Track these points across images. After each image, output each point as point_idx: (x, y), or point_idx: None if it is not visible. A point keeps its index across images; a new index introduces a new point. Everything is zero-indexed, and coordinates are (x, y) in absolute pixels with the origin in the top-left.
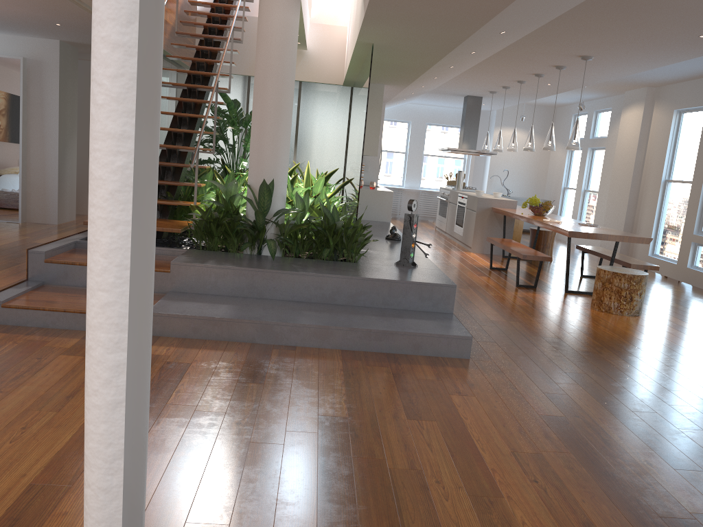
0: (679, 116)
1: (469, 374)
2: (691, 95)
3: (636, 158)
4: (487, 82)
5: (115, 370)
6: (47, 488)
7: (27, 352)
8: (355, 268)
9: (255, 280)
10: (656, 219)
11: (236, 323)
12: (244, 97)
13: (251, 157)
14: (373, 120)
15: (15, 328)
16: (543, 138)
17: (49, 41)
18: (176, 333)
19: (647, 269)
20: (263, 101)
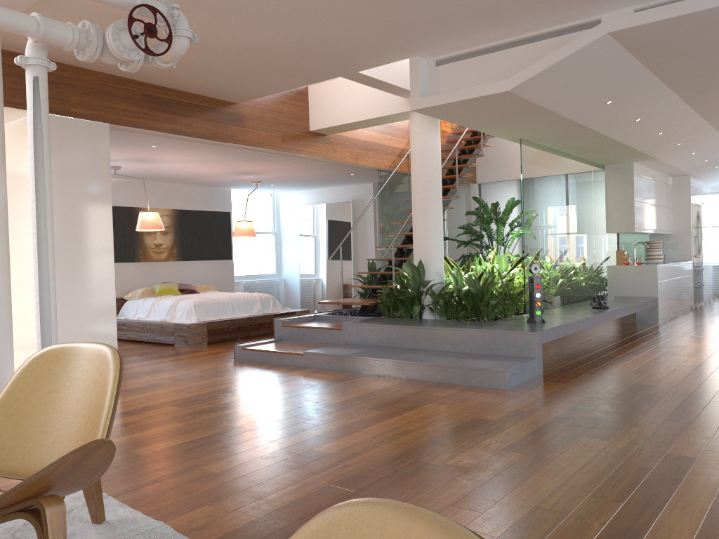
0: None
1: (479, 396)
2: None
3: None
4: None
5: (37, 303)
6: (150, 408)
7: (231, 370)
8: (475, 324)
9: (390, 333)
10: None
11: (349, 358)
12: (518, 197)
13: (413, 245)
14: (626, 197)
15: (245, 361)
16: None
17: (367, 185)
18: (318, 366)
19: None
20: (414, 203)
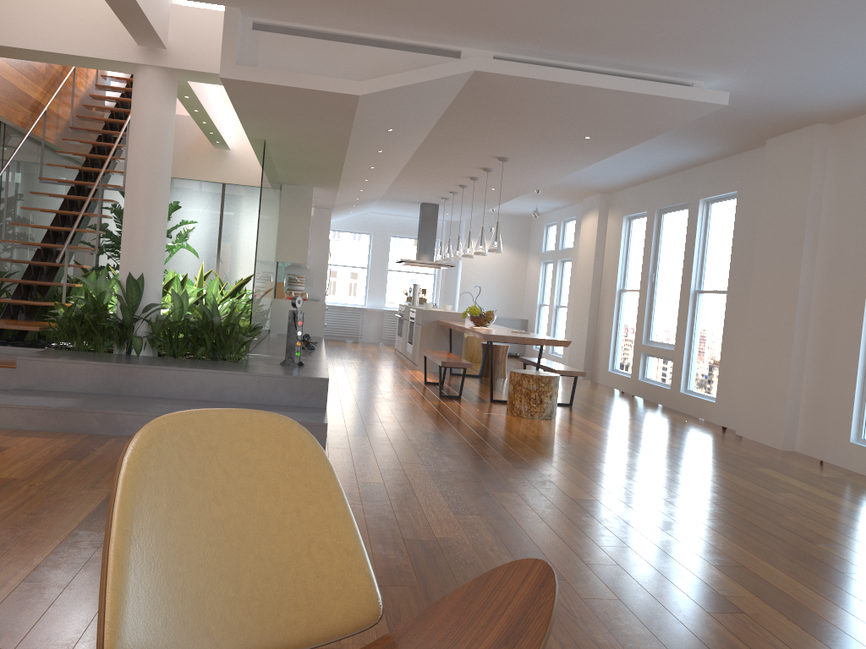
0: (629, 223)
1: None
2: (636, 201)
3: (594, 267)
4: (431, 186)
5: None
6: None
7: None
8: (229, 365)
9: (111, 375)
10: (614, 331)
11: (75, 413)
12: None
13: (122, 251)
14: (302, 225)
15: None
16: (518, 252)
17: None
18: (8, 425)
19: (573, 375)
20: (134, 194)
